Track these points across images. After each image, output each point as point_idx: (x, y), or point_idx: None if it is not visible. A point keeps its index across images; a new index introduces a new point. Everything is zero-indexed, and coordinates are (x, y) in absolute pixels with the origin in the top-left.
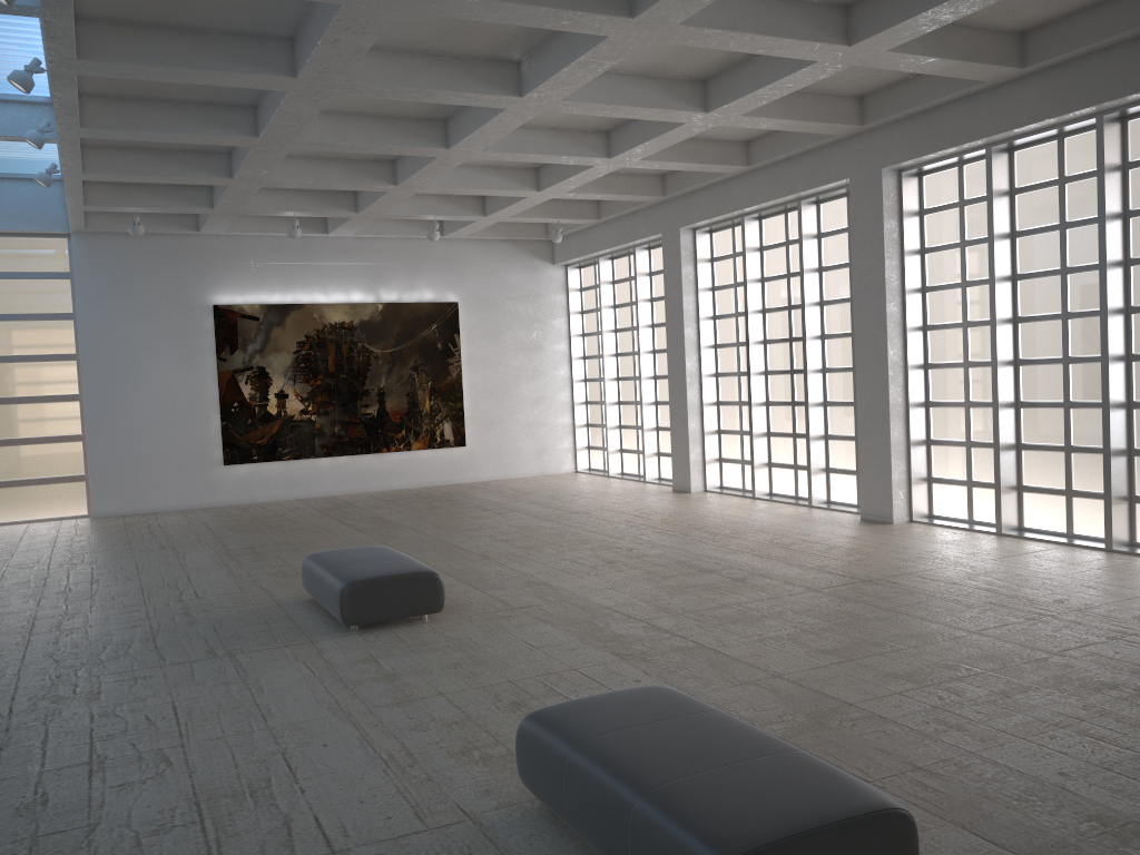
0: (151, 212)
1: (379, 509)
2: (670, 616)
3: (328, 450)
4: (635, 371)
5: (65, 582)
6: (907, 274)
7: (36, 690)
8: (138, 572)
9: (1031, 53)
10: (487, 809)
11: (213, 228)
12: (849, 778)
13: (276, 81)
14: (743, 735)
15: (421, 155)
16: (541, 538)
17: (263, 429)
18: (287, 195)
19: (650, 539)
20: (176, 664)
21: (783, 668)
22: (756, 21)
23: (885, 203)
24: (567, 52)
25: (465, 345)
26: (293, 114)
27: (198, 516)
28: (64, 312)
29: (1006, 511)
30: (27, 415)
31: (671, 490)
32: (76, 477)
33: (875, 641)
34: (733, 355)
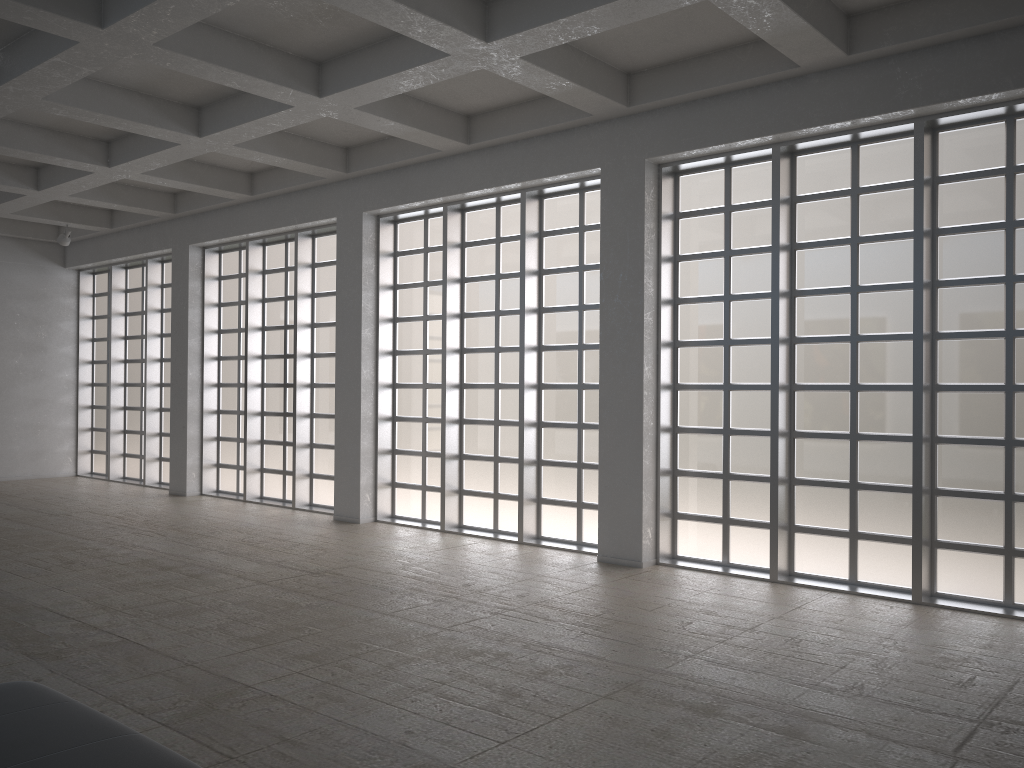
0: None
1: None
2: (108, 613)
3: None
4: (142, 378)
5: None
6: (381, 305)
7: None
8: None
9: (475, 134)
10: None
11: None
12: (169, 755)
13: None
14: (81, 723)
15: None
16: (3, 540)
17: None
18: None
19: (123, 539)
20: None
21: (199, 657)
22: (232, 58)
23: (365, 242)
24: (41, 51)
25: None
26: None
27: None
28: None
29: (449, 511)
30: None
31: (168, 493)
32: None
33: (298, 627)
34: (234, 367)
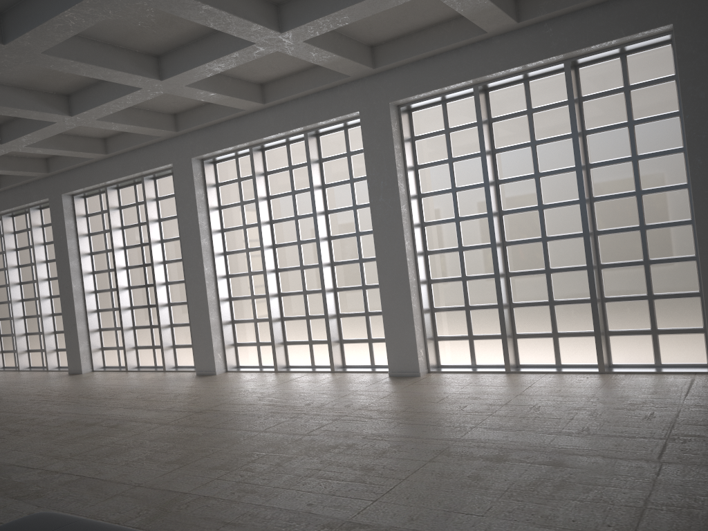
0: None
1: None
2: (61, 460)
3: None
4: (35, 293)
5: None
6: (212, 221)
7: None
8: None
9: (268, 96)
10: None
11: None
12: None
13: None
14: None
15: None
16: None
17: None
18: None
19: (49, 409)
20: None
21: (142, 479)
22: (98, 58)
23: (195, 178)
24: None
25: None
26: None
27: None
28: None
29: (279, 357)
30: None
31: (68, 374)
32: None
33: (203, 449)
34: (106, 278)
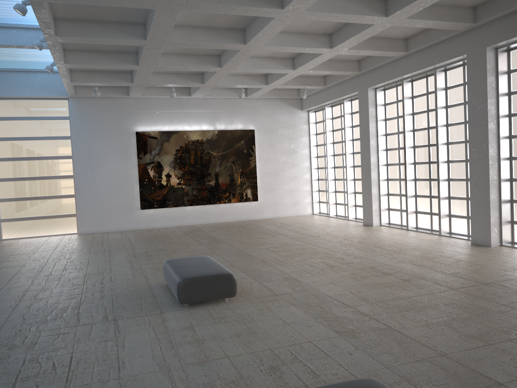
0: (103, 85)
1: (213, 232)
2: (368, 304)
3: (191, 202)
4: (343, 163)
5: (50, 269)
6: (500, 106)
7: (4, 339)
8: (87, 265)
9: None
10: None
11: (135, 94)
12: None
13: (148, 2)
14: None
15: (231, 49)
16: (294, 250)
17: (159, 192)
18: (169, 76)
19: (353, 252)
20: (84, 325)
21: (446, 348)
22: None
23: (488, 66)
24: None
25: (258, 151)
26: (161, 24)
27: (127, 234)
28: (66, 135)
29: None
30: (49, 185)
31: (362, 224)
32: (71, 214)
33: (504, 330)
34: (396, 154)
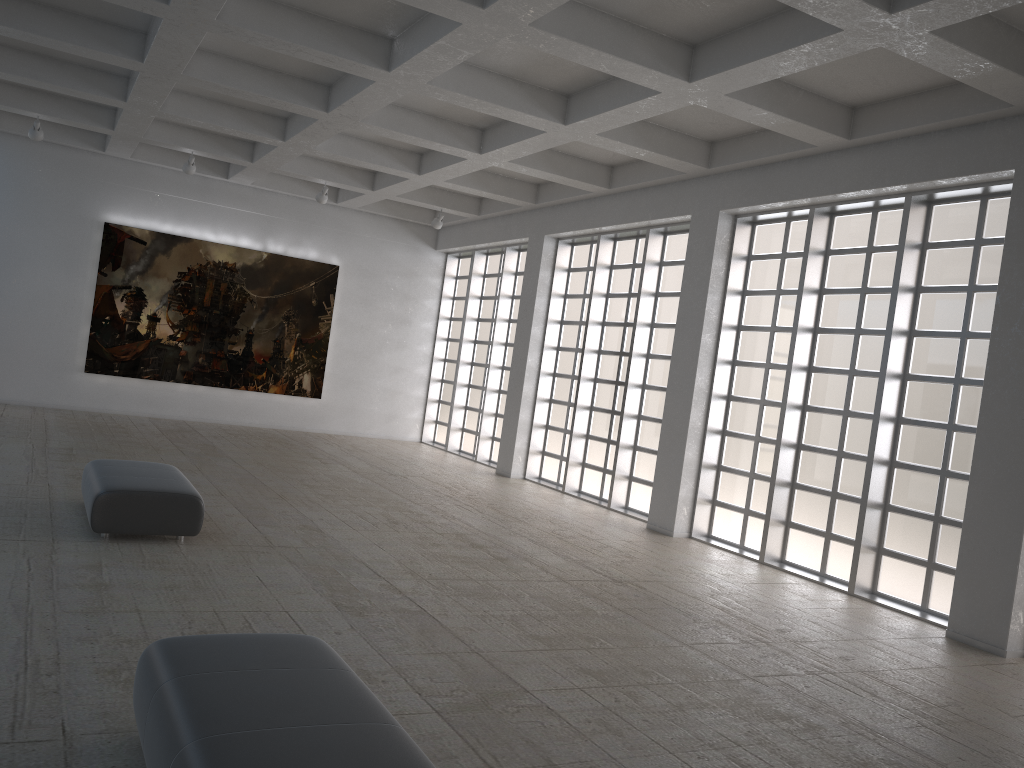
0: (54, 121)
1: (217, 439)
2: (414, 579)
3: (189, 377)
4: (487, 359)
5: None
6: (726, 311)
7: None
8: None
9: (858, 128)
10: (89, 732)
11: (117, 151)
12: (419, 761)
13: (149, 5)
14: (347, 698)
15: (303, 114)
16: (346, 490)
17: (129, 346)
18: (188, 133)
19: (445, 509)
20: None
21: (486, 645)
22: (604, 39)
23: (717, 242)
24: (429, 35)
25: (339, 307)
26: (172, 44)
27: (45, 414)
28: None
29: (772, 542)
30: None
31: (494, 472)
32: None
33: (589, 636)
34: (571, 359)
